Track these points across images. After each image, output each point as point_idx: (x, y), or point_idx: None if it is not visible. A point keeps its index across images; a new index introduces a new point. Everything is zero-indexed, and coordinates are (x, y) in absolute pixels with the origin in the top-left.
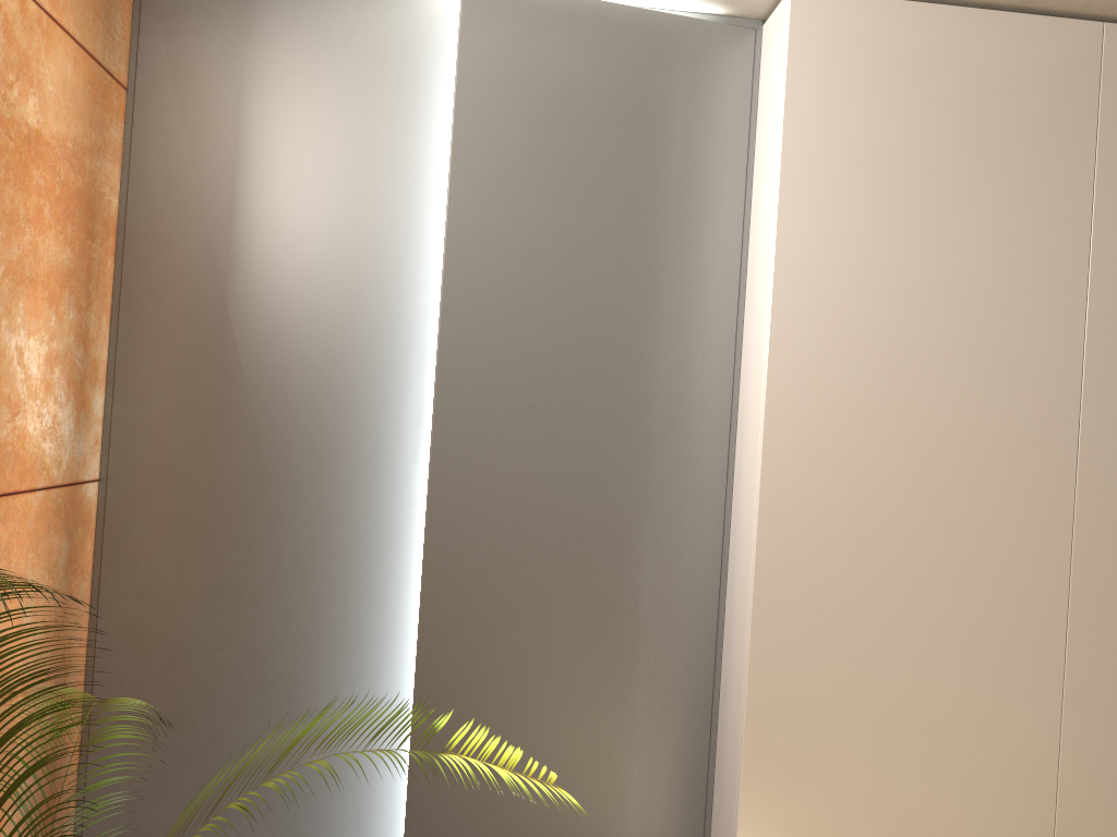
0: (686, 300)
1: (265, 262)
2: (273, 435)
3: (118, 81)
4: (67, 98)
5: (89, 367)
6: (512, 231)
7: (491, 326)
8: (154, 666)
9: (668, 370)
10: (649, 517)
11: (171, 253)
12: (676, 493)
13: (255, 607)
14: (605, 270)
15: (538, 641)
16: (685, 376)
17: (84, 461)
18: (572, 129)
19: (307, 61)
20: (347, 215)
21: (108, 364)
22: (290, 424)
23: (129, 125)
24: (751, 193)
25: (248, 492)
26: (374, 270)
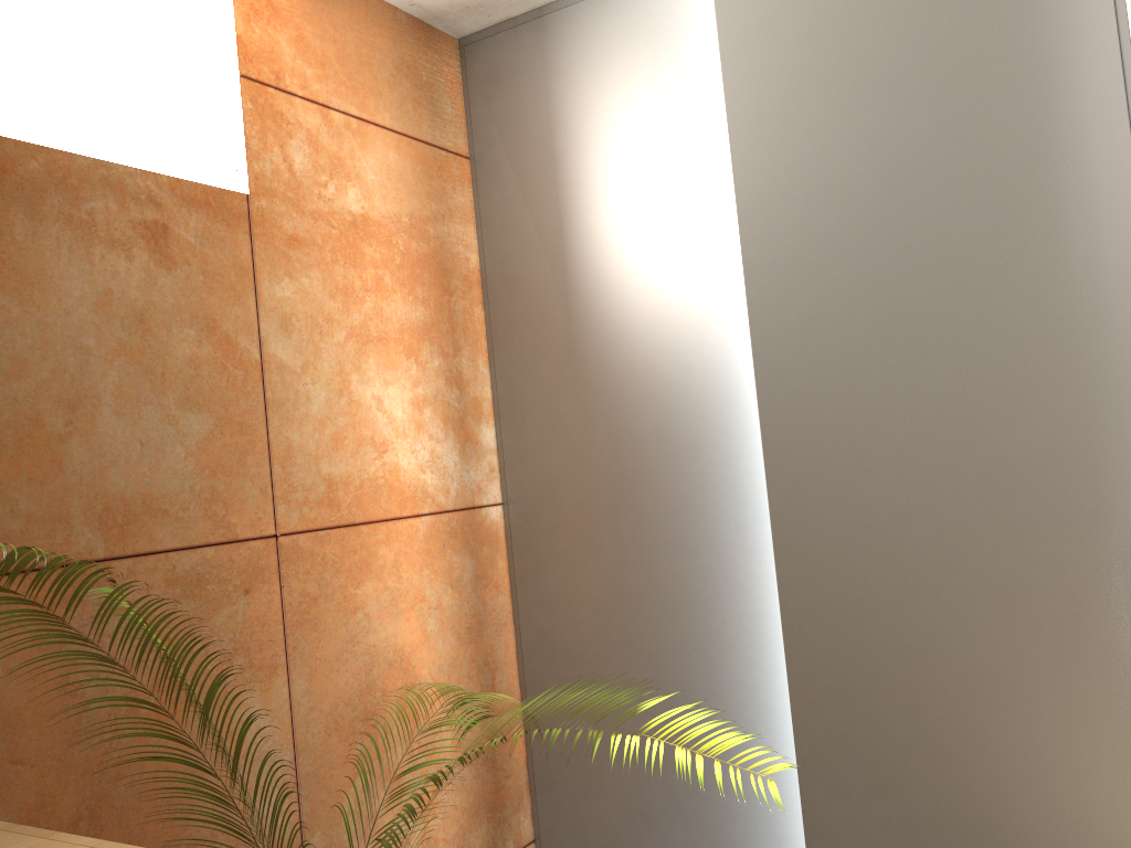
0: (1052, 180)
1: (595, 274)
2: (628, 439)
3: (456, 153)
4: (394, 181)
5: (469, 405)
6: (807, 168)
7: (802, 278)
8: (568, 670)
9: (1042, 274)
10: (1052, 464)
11: (522, 289)
12: (1087, 428)
13: (641, 609)
14: (931, 177)
15: (926, 629)
16: (1070, 276)
17: (479, 488)
18: (856, 30)
19: (598, 73)
20: (656, 206)
21: (493, 400)
22: (641, 425)
23: (475, 188)
24: (1125, 14)
25: (616, 497)
26: (690, 254)
